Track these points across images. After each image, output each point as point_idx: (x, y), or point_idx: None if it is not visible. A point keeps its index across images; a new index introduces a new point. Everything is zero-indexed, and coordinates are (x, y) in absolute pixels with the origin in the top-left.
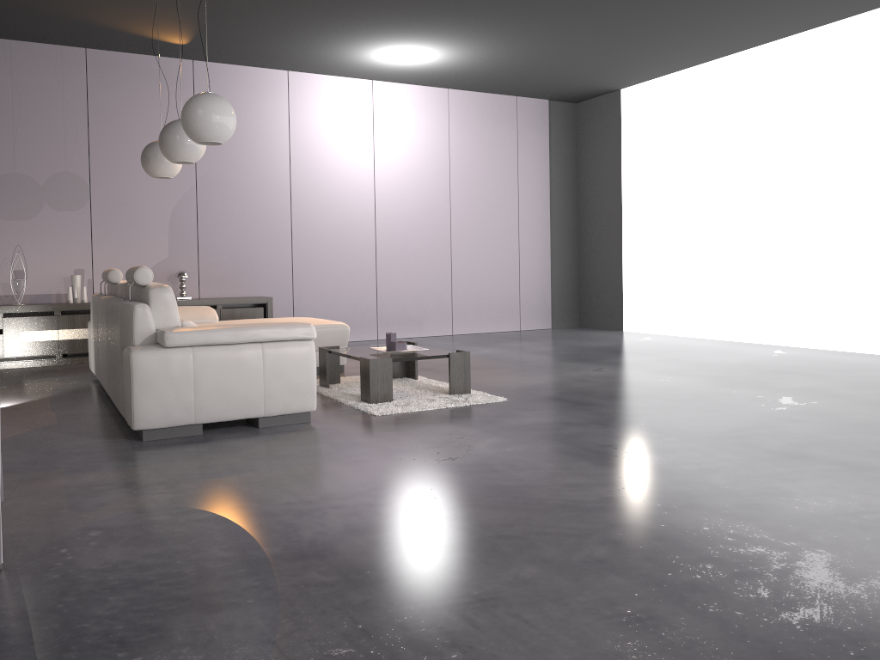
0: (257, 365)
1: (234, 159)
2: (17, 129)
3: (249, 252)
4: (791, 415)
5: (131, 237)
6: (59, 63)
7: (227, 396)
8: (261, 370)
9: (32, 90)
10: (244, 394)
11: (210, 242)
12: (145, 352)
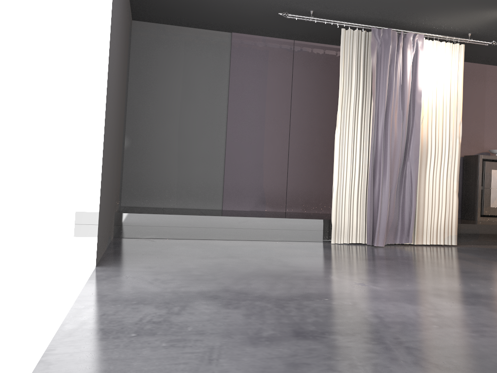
0: None
1: None
2: None
3: None
4: None
5: None
6: None
7: None
8: None
9: None
10: None
11: None
12: None
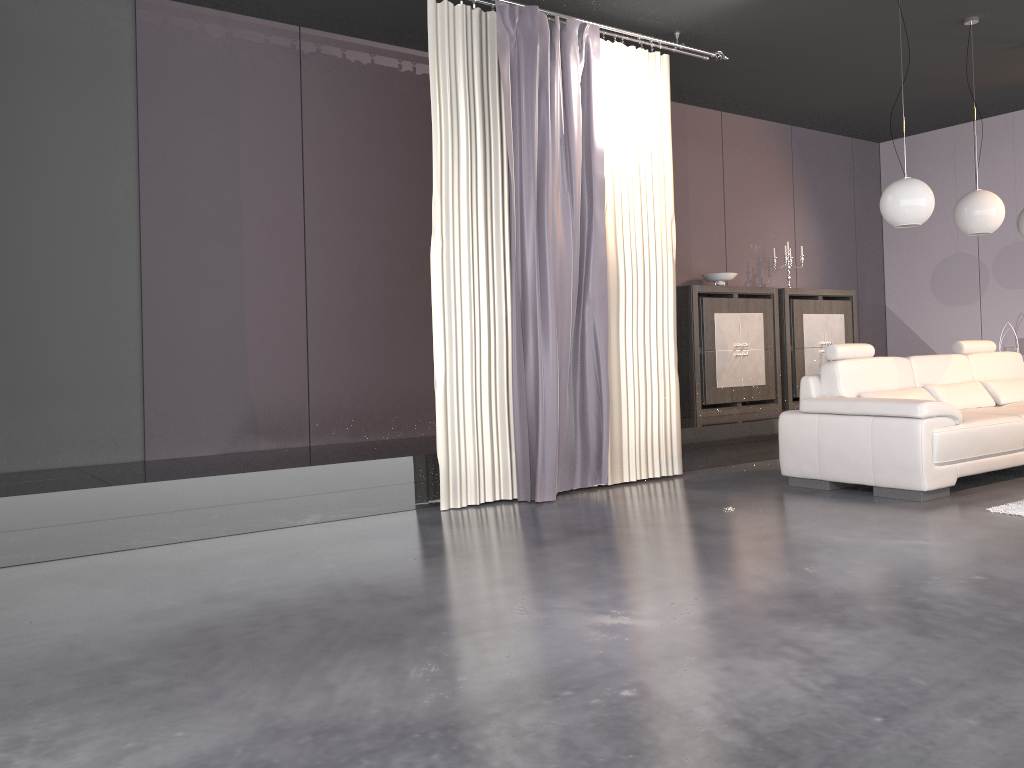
0: (865, 436)
1: None
2: (1018, 198)
3: None
4: None
5: None
6: None
7: (841, 460)
8: (869, 442)
9: None
10: (854, 461)
11: None
12: (787, 415)
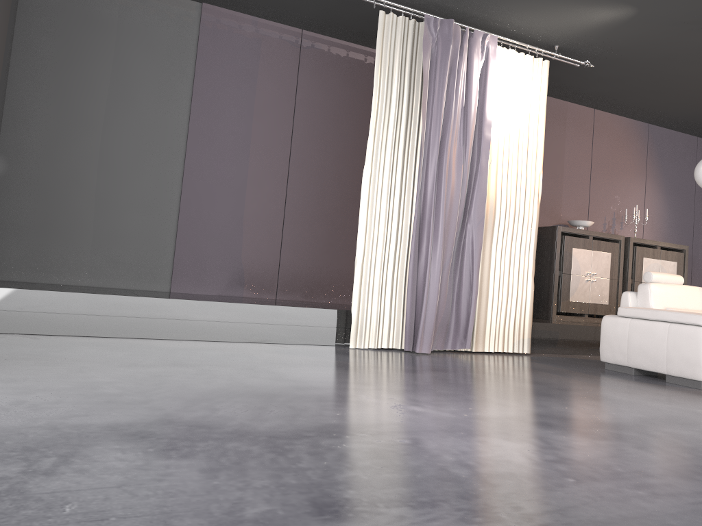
0: (663, 337)
1: None
2: None
3: None
4: None
5: None
6: None
7: (644, 353)
8: (665, 341)
9: None
10: (653, 355)
11: None
12: (608, 317)
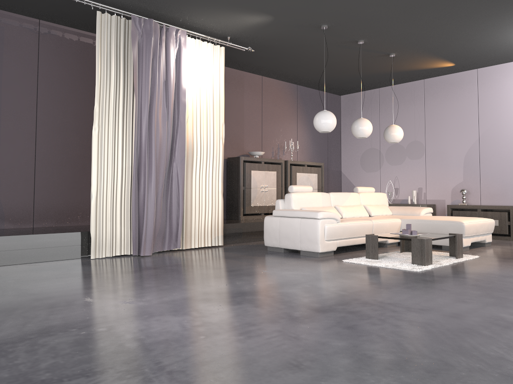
0: (297, 227)
1: (502, 120)
2: (396, 124)
3: (512, 177)
4: (479, 317)
5: (444, 171)
6: (412, 89)
7: (288, 238)
8: (298, 230)
9: (402, 105)
10: (293, 239)
11: (487, 172)
12: (267, 217)
